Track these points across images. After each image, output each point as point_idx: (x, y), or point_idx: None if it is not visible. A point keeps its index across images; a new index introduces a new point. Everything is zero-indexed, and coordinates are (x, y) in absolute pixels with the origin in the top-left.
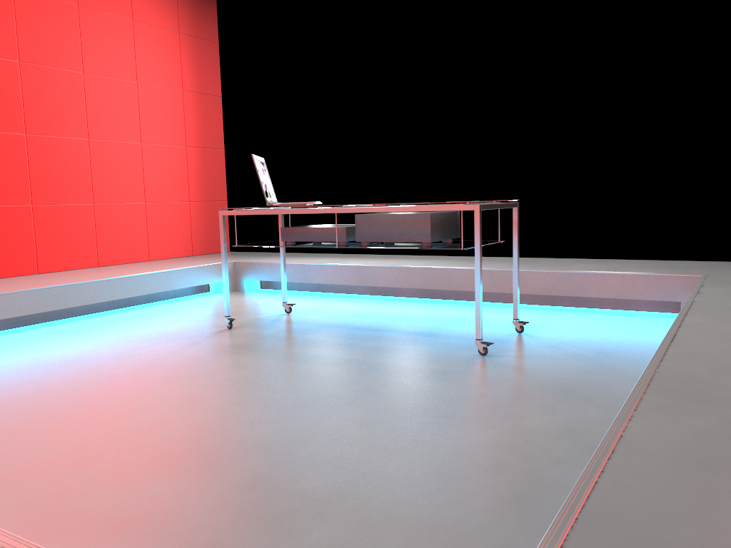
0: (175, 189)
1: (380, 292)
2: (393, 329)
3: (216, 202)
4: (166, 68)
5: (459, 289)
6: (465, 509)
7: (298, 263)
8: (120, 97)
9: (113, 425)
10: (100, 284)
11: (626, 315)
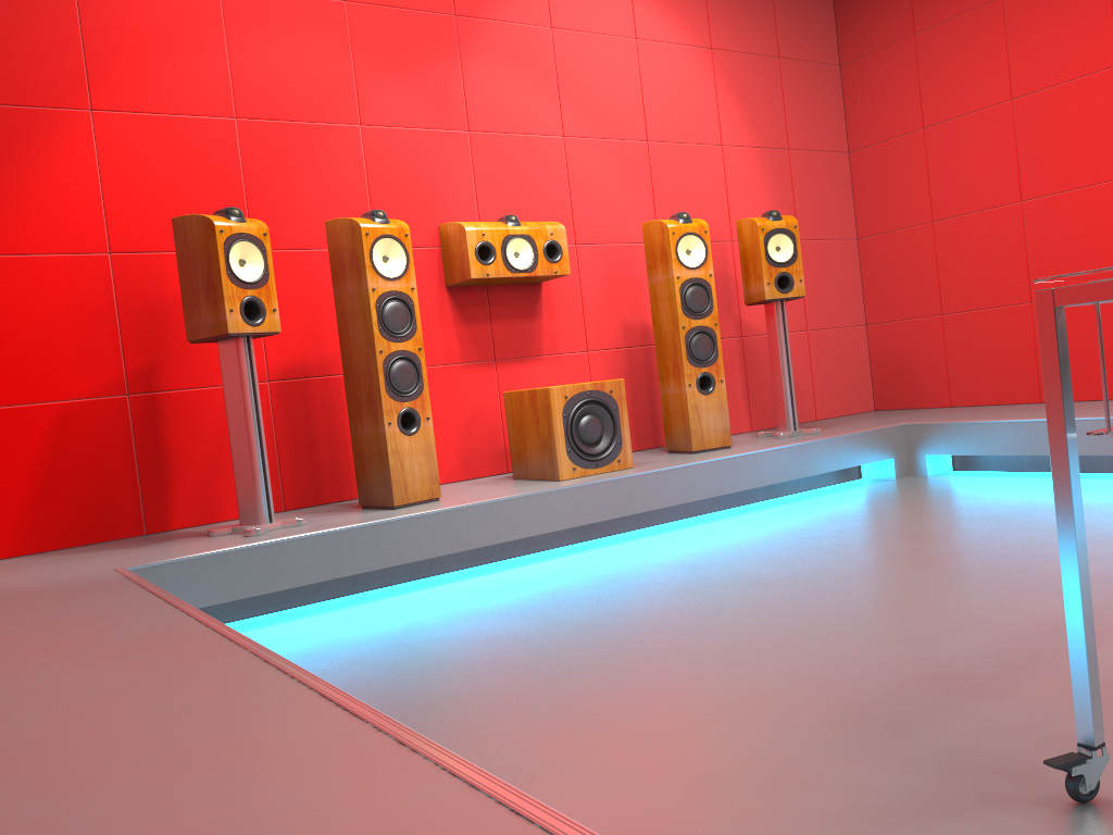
0: None
1: None
2: None
3: None
4: None
5: None
6: (354, 688)
7: None
8: None
9: (748, 575)
10: None
11: None
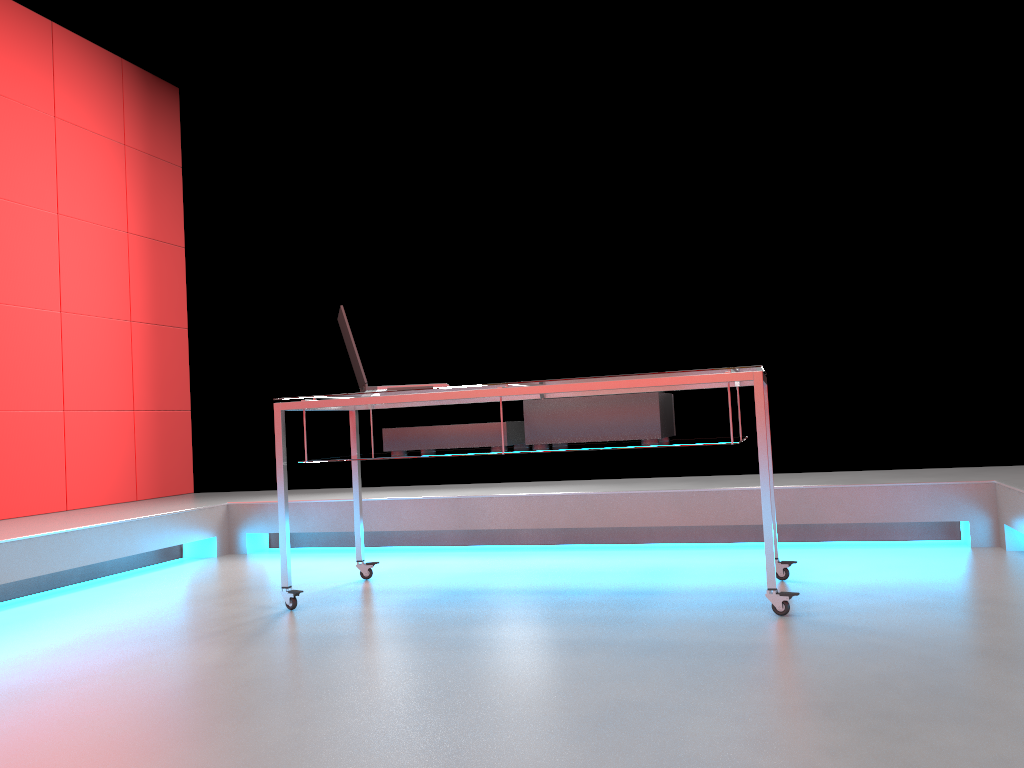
0: (112, 389)
1: (484, 539)
2: (578, 589)
3: (175, 412)
4: (104, 197)
5: (628, 524)
6: None
7: (347, 500)
8: (30, 235)
9: None
10: (15, 547)
11: (890, 547)
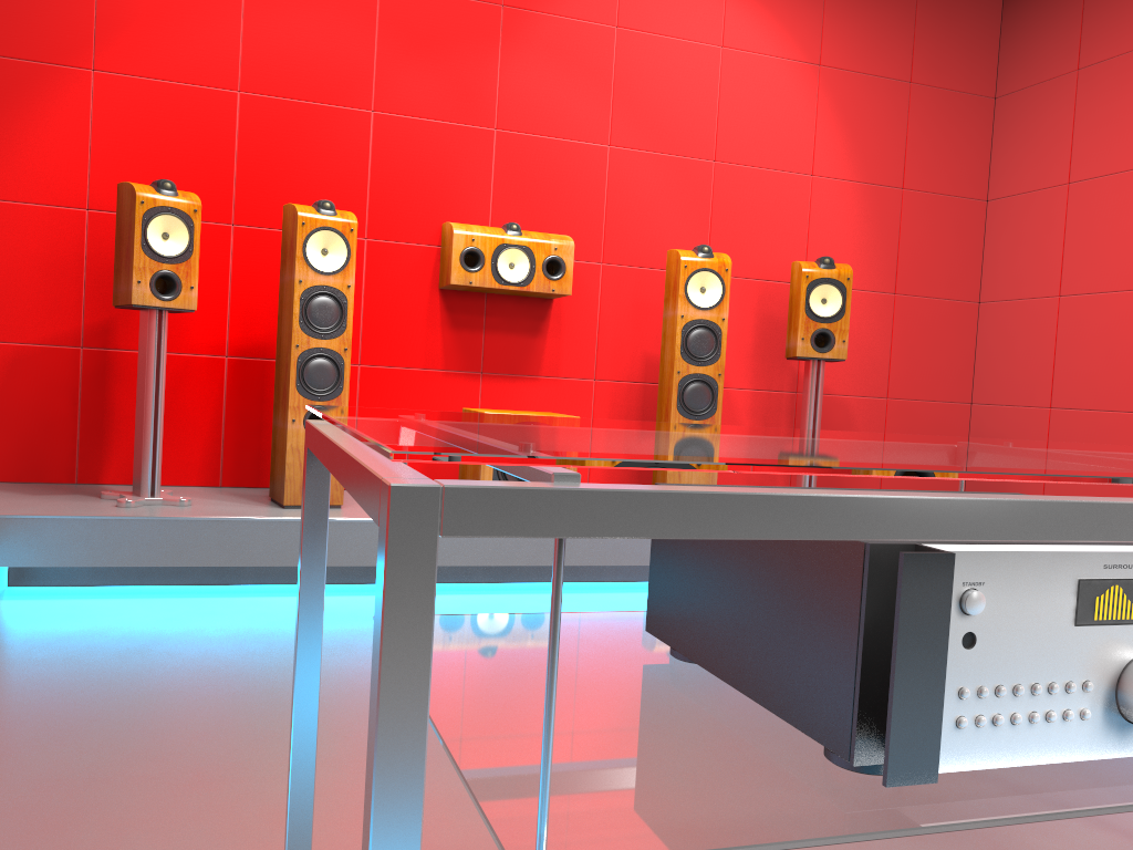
0: None
1: None
2: None
3: None
4: None
5: None
6: (16, 686)
7: None
8: None
9: None
10: None
11: None
